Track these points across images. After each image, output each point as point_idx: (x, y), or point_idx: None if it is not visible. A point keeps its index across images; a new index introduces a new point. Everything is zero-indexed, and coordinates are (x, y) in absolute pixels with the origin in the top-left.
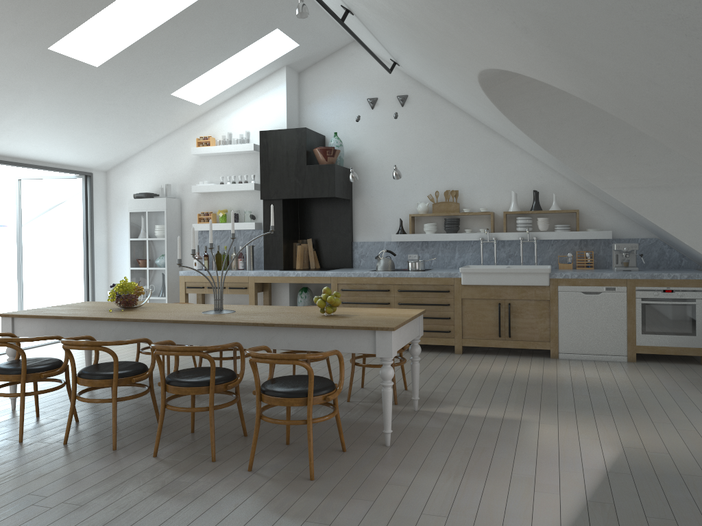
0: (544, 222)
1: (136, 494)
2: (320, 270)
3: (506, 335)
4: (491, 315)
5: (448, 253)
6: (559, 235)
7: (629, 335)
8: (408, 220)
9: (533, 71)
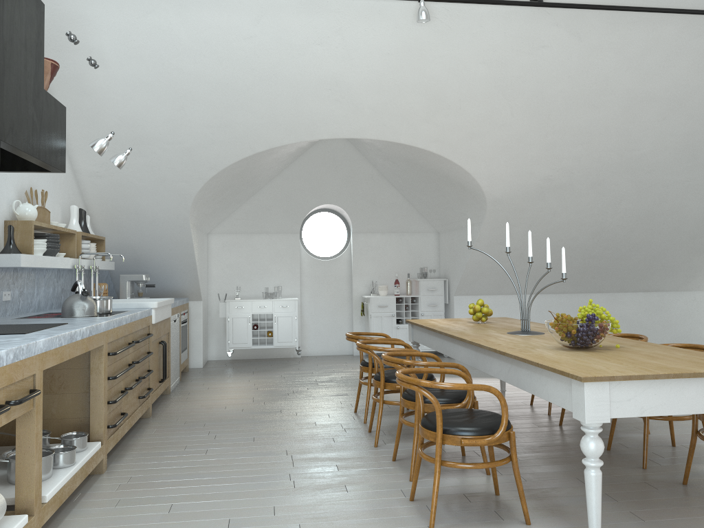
0: (96, 248)
1: (687, 422)
2: (63, 324)
3: (160, 379)
4: (157, 358)
5: (30, 289)
6: (101, 264)
7: (180, 357)
8: (0, 229)
9: (489, 180)
